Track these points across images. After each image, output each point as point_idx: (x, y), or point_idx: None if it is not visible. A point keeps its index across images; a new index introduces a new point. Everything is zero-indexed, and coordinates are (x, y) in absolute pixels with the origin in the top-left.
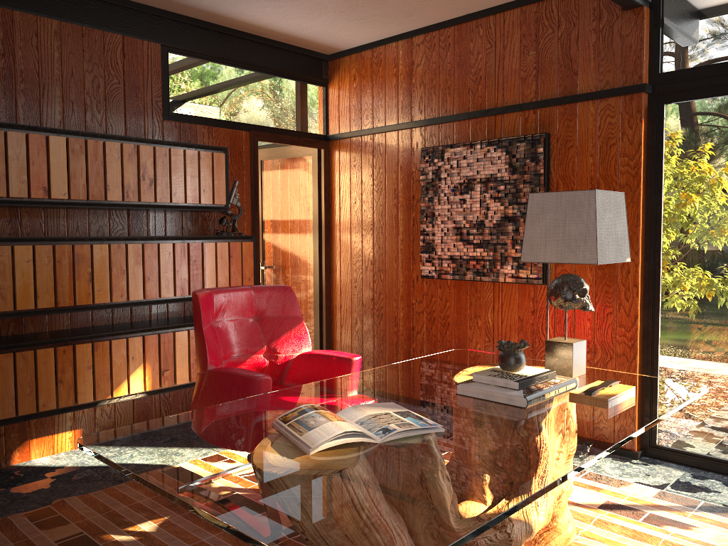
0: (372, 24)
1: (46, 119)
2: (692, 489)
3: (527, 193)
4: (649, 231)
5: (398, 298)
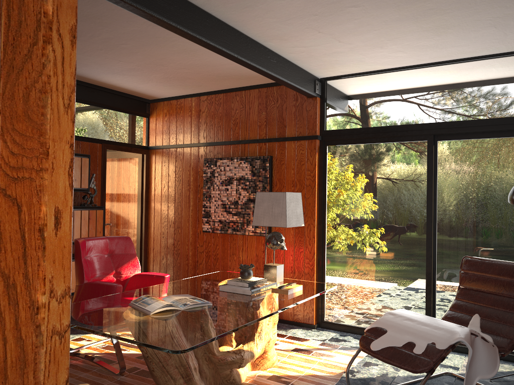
0: (177, 88)
1: None
2: (338, 340)
3: (261, 187)
4: (320, 209)
5: (189, 243)
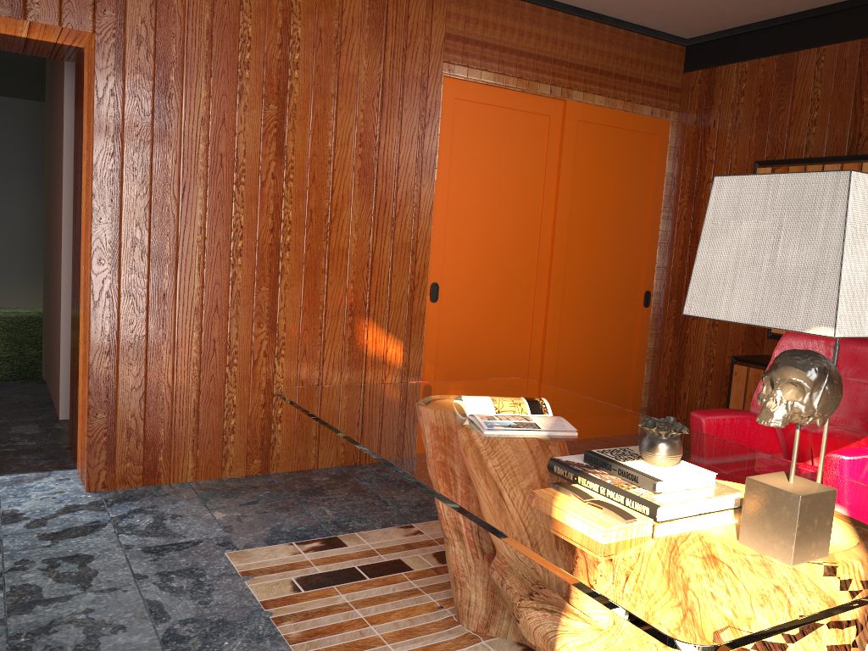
0: None
1: None
2: None
3: None
4: None
5: None
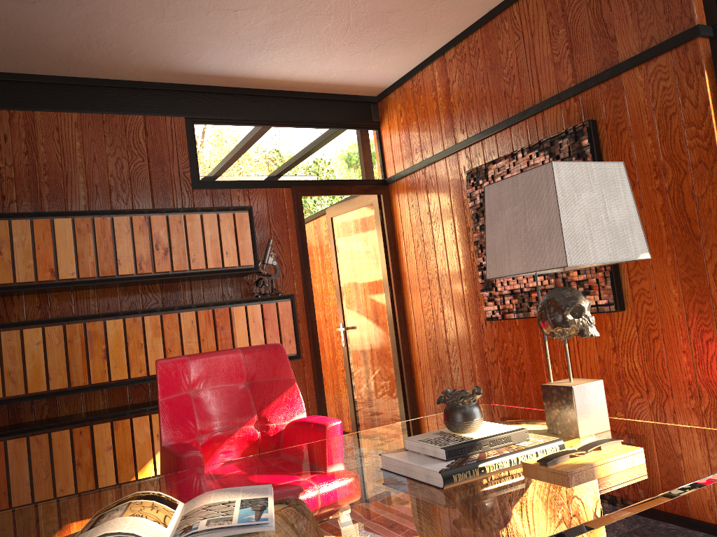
0: (393, 50)
1: (71, 205)
2: None
3: None
4: None
5: (470, 347)
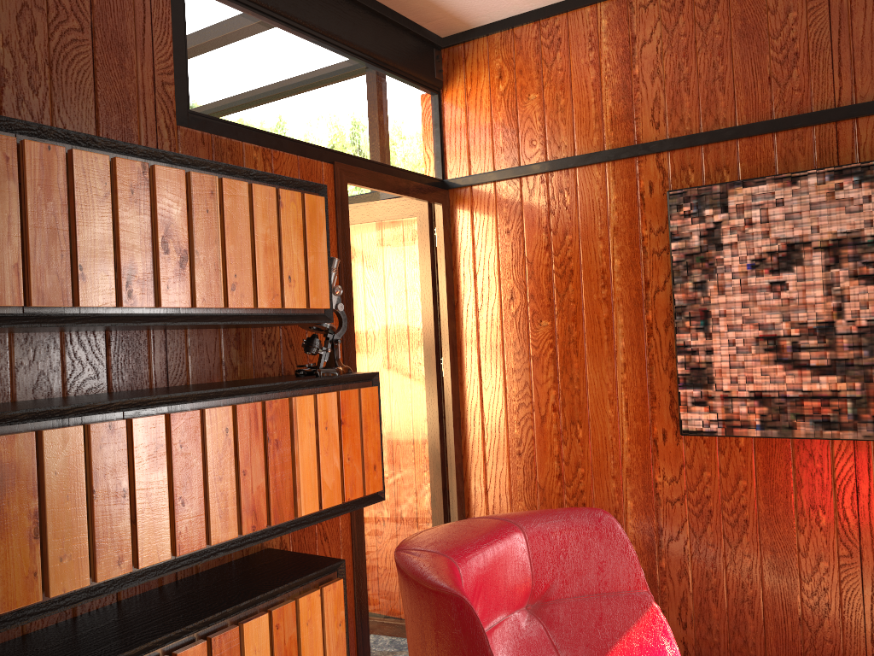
0: None
1: None
2: None
3: None
4: None
5: (620, 473)
